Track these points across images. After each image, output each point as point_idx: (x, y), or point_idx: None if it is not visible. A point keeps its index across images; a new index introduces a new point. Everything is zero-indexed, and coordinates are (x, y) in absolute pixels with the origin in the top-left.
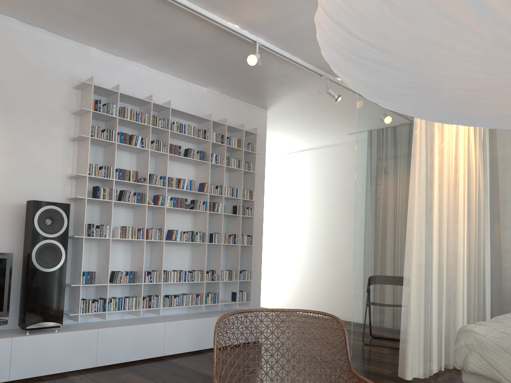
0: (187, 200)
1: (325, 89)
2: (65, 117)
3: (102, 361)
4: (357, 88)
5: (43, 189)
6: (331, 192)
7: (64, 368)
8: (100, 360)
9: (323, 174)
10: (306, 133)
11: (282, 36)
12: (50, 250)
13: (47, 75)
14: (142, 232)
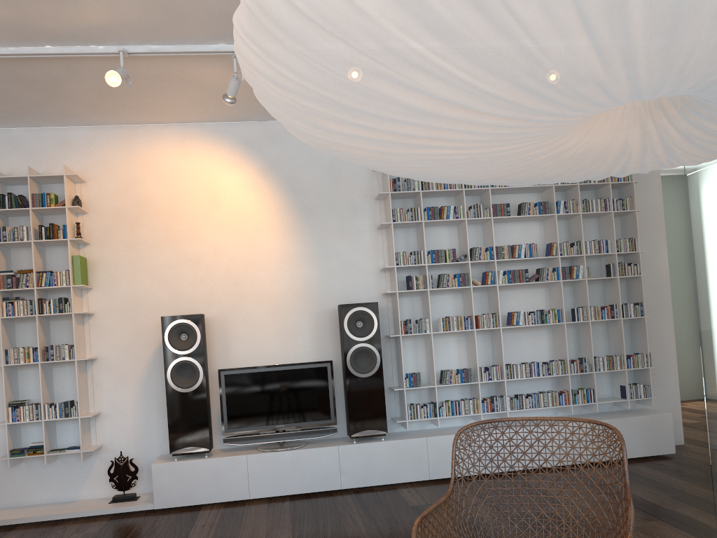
0: (527, 271)
1: None
2: (368, 206)
3: (435, 473)
4: None
5: (356, 289)
6: None
7: (394, 479)
8: (433, 472)
9: None
10: None
11: None
12: (365, 354)
13: (344, 166)
14: (471, 320)
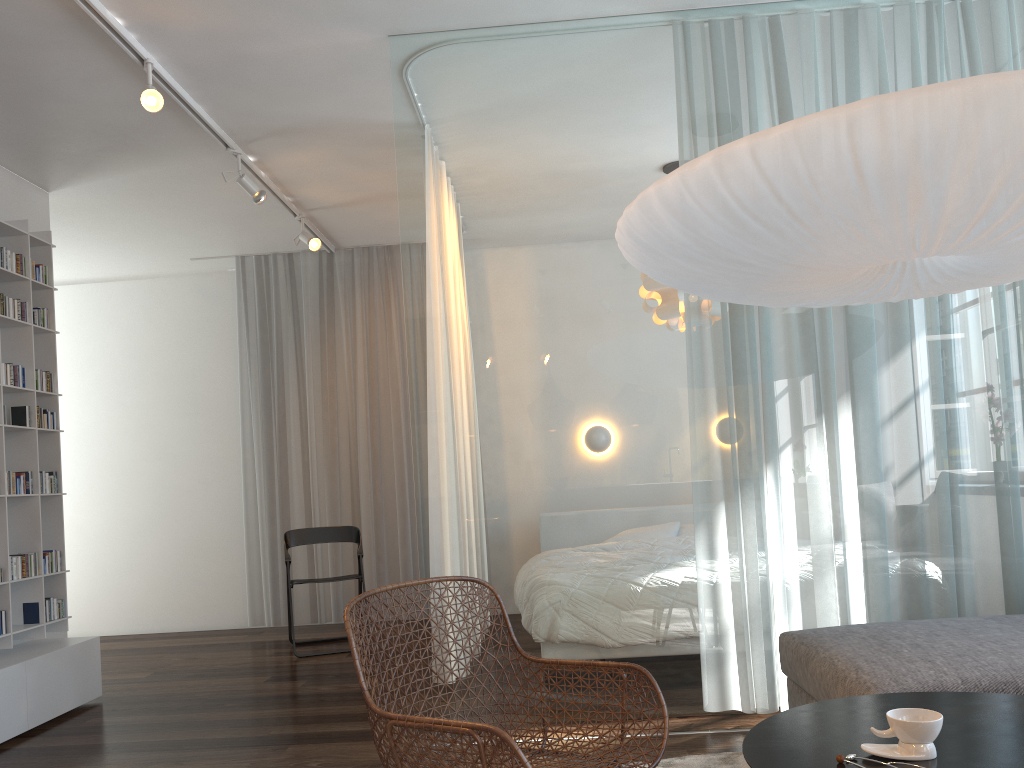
0: None
1: (237, 175)
2: None
3: None
4: (676, 243)
5: None
6: (148, 374)
7: None
8: None
9: (127, 337)
10: (103, 248)
11: (201, 63)
12: None
13: None
14: None
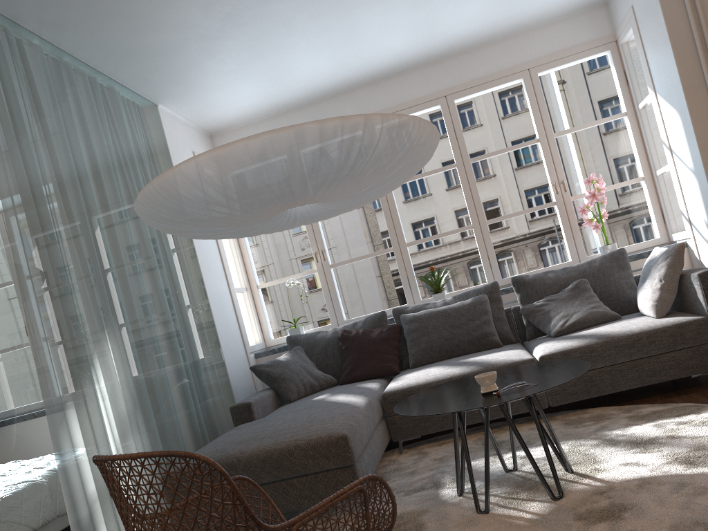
0: None
1: None
2: None
3: None
4: (299, 163)
5: None
6: None
7: None
8: None
9: None
10: None
11: None
12: None
13: None
14: None
